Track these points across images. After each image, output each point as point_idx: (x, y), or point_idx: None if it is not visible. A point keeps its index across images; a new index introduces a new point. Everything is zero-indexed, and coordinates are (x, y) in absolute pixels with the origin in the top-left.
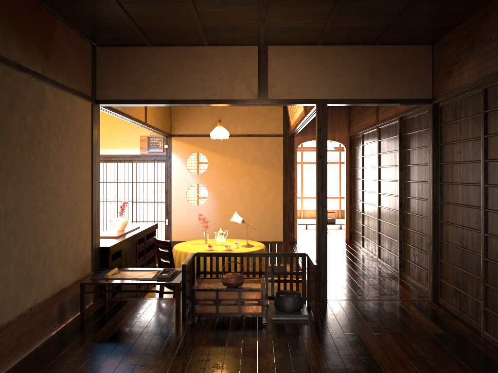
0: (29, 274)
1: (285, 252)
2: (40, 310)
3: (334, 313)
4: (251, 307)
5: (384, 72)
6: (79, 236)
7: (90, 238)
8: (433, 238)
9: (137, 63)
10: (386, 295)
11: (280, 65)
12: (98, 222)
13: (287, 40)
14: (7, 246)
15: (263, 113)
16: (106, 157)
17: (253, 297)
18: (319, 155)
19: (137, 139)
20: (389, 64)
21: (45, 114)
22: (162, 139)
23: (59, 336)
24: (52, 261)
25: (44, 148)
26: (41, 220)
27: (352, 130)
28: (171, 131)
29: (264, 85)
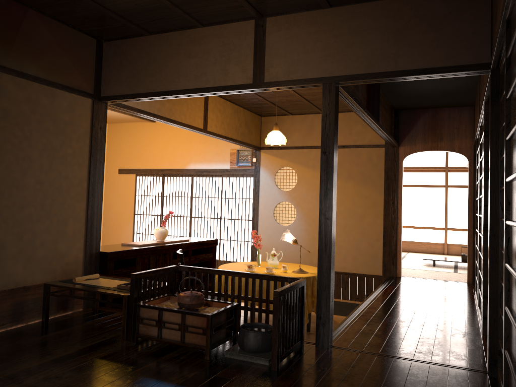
0: None
1: (275, 275)
2: None
3: (316, 363)
4: (195, 336)
5: (416, 31)
6: (60, 235)
7: (82, 240)
8: (490, 274)
9: (137, 55)
10: (426, 354)
11: (279, 39)
12: (98, 225)
13: (281, 5)
14: None
15: (361, 120)
16: (198, 171)
17: (198, 324)
18: (324, 149)
19: (227, 153)
20: (424, 20)
21: None
22: (251, 152)
23: None
24: (4, 255)
25: None
26: None
27: (474, 136)
28: (261, 144)
29: (260, 66)
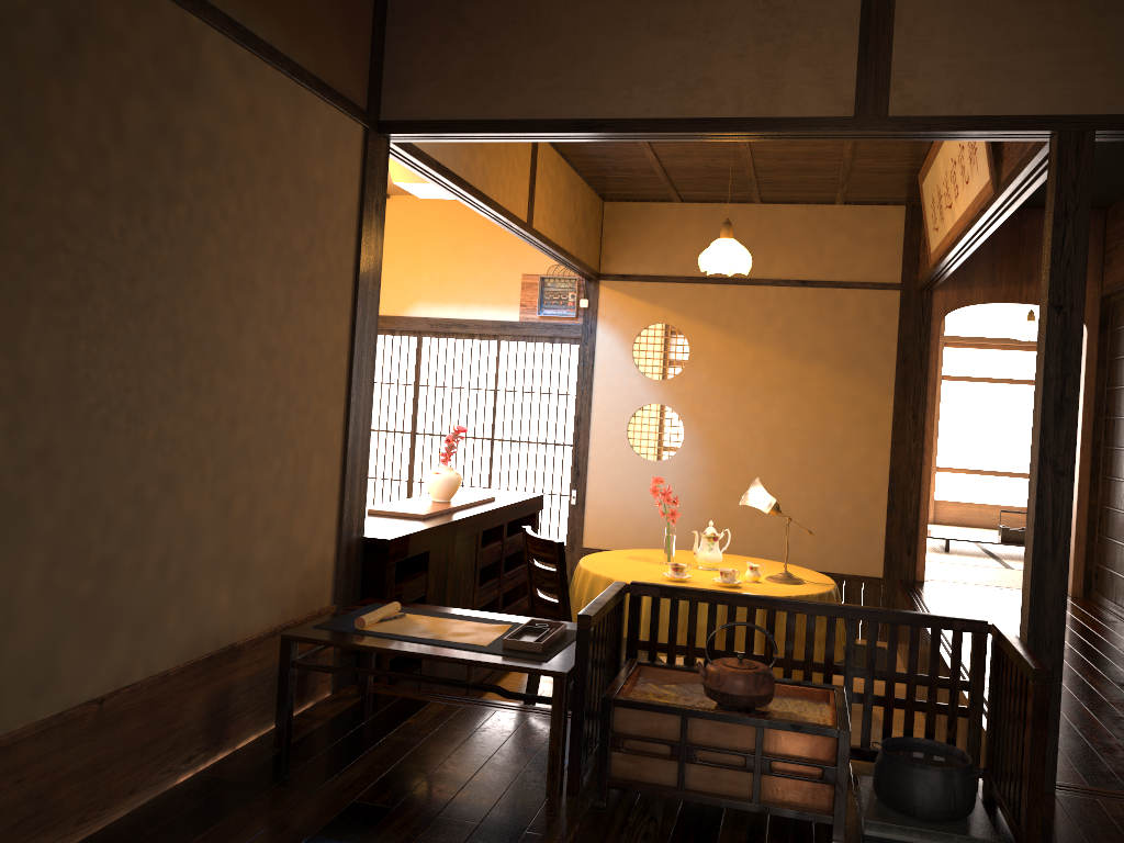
0: (102, 592)
1: (916, 612)
2: (137, 707)
3: None
4: (795, 786)
5: None
6: (297, 498)
7: (334, 508)
8: None
9: (498, 14)
10: None
11: (936, 9)
12: (363, 468)
13: None
14: (18, 496)
15: (847, 225)
16: (438, 323)
17: (804, 754)
18: (1056, 300)
19: (514, 283)
20: None
21: (198, 115)
22: (575, 284)
23: (193, 791)
24: (196, 560)
25: (187, 216)
26: (160, 433)
27: (1115, 276)
28: (601, 266)
29: (879, 73)
